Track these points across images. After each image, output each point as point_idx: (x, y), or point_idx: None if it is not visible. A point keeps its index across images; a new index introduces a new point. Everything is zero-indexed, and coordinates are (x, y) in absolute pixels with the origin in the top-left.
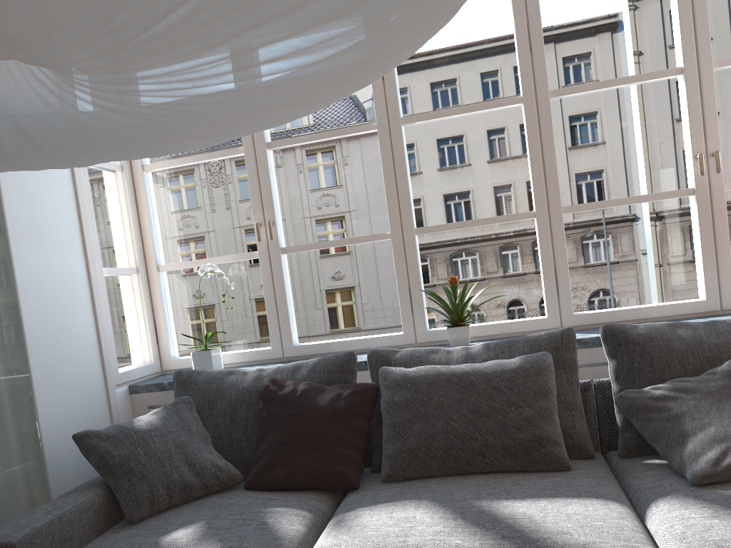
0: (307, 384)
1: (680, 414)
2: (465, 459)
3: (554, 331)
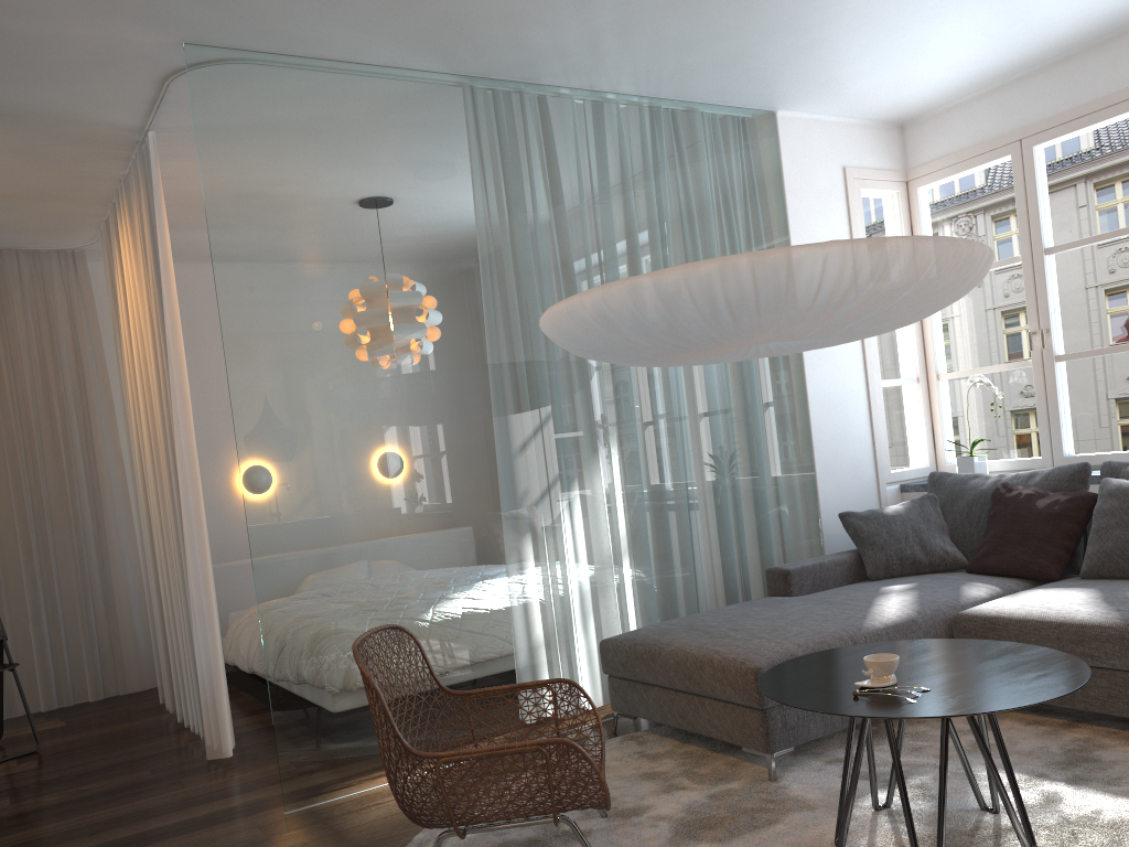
0: (1032, 489)
1: None
2: None
3: None
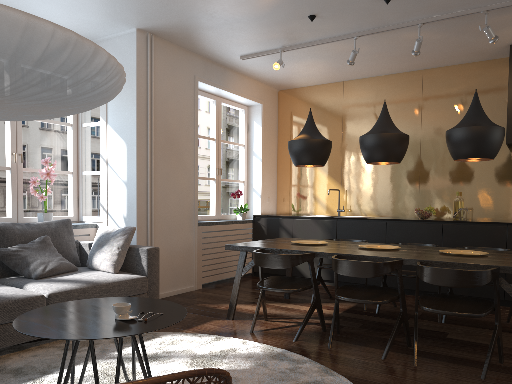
0: None
1: (26, 256)
2: None
3: None
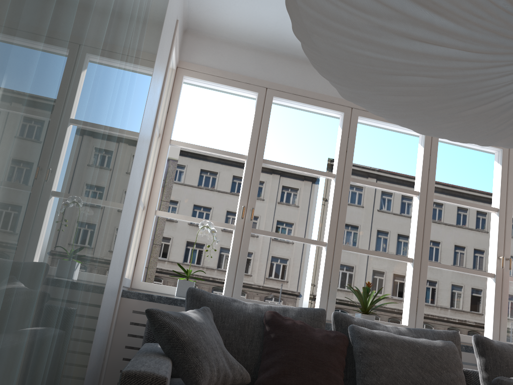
0: (302, 322)
1: None
2: None
3: (448, 331)
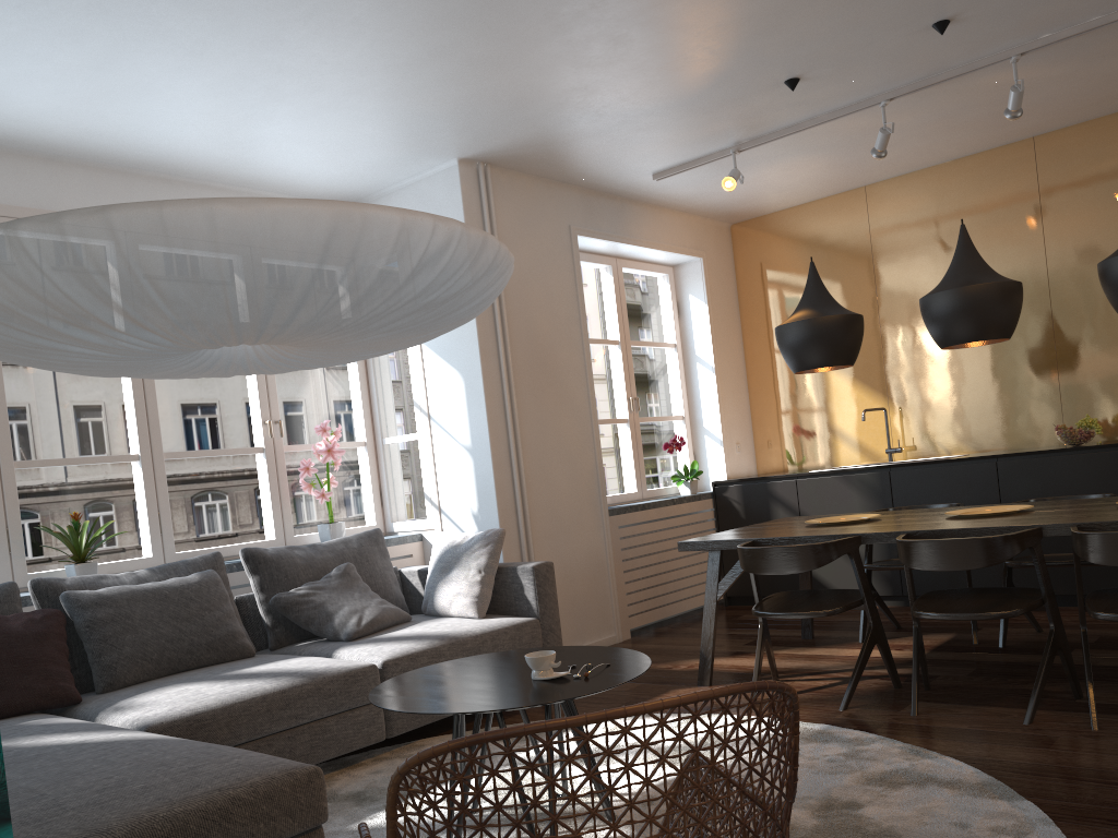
0: None
1: (323, 603)
2: (177, 659)
3: (206, 555)
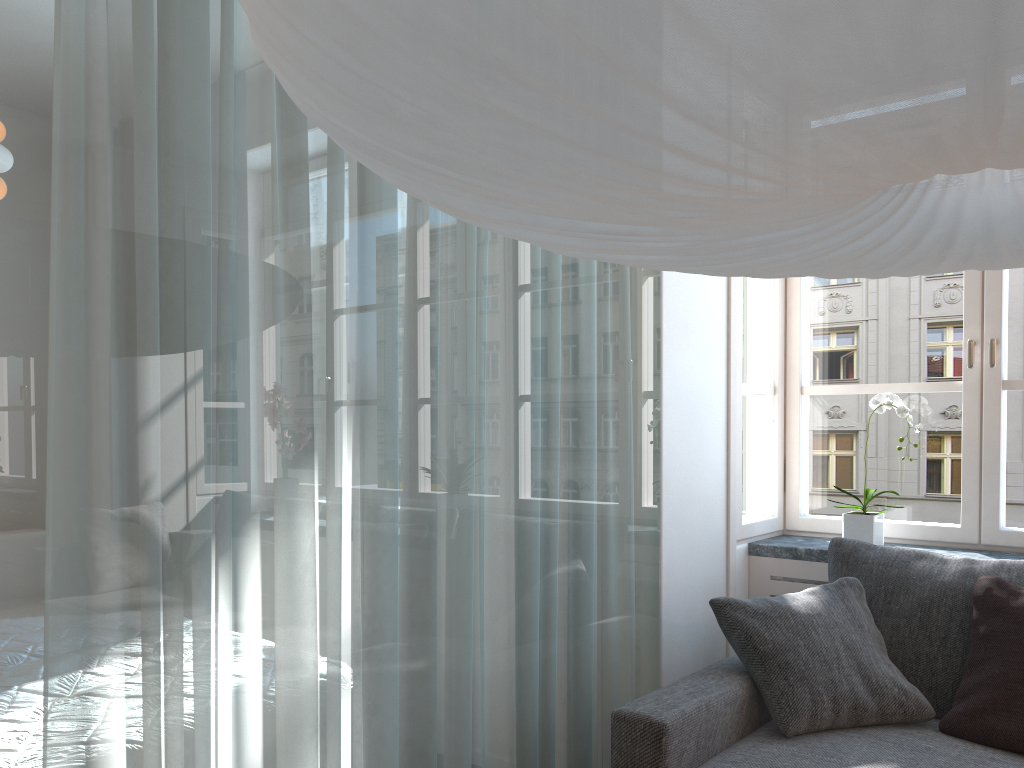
0: None
1: None
2: None
3: None
